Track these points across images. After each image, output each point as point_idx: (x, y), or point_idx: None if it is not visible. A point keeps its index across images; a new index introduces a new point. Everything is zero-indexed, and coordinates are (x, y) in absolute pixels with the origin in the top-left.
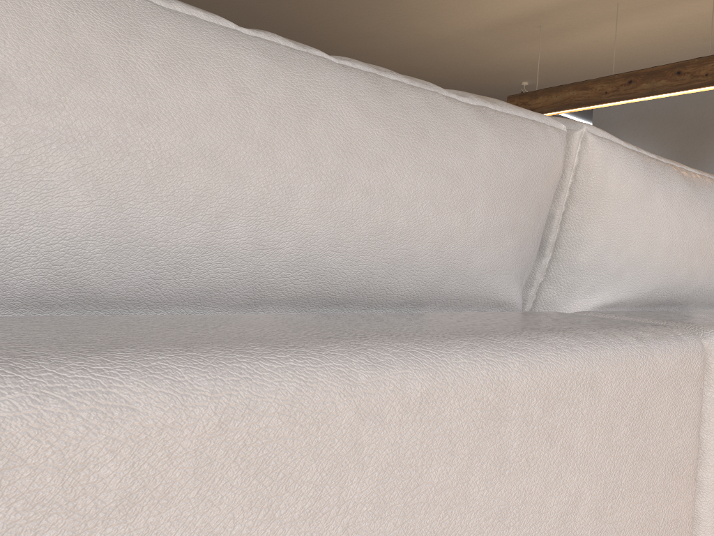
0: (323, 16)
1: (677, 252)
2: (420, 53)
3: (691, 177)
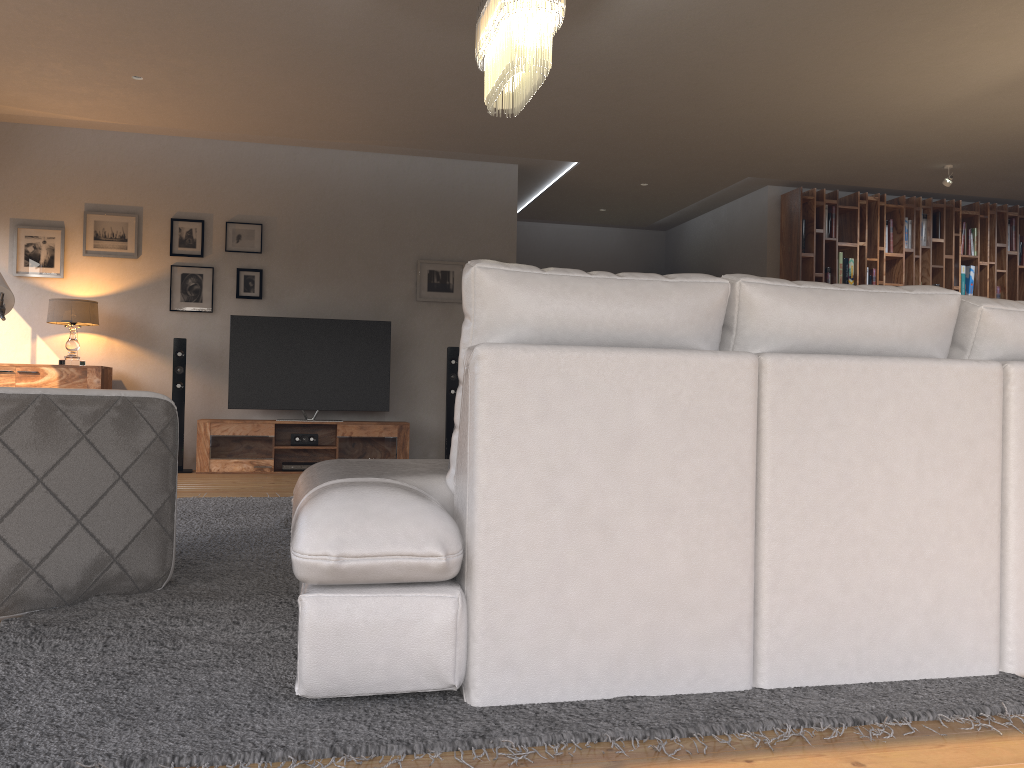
0: (784, 113)
1: (801, 328)
2: (917, 129)
3: (820, 292)
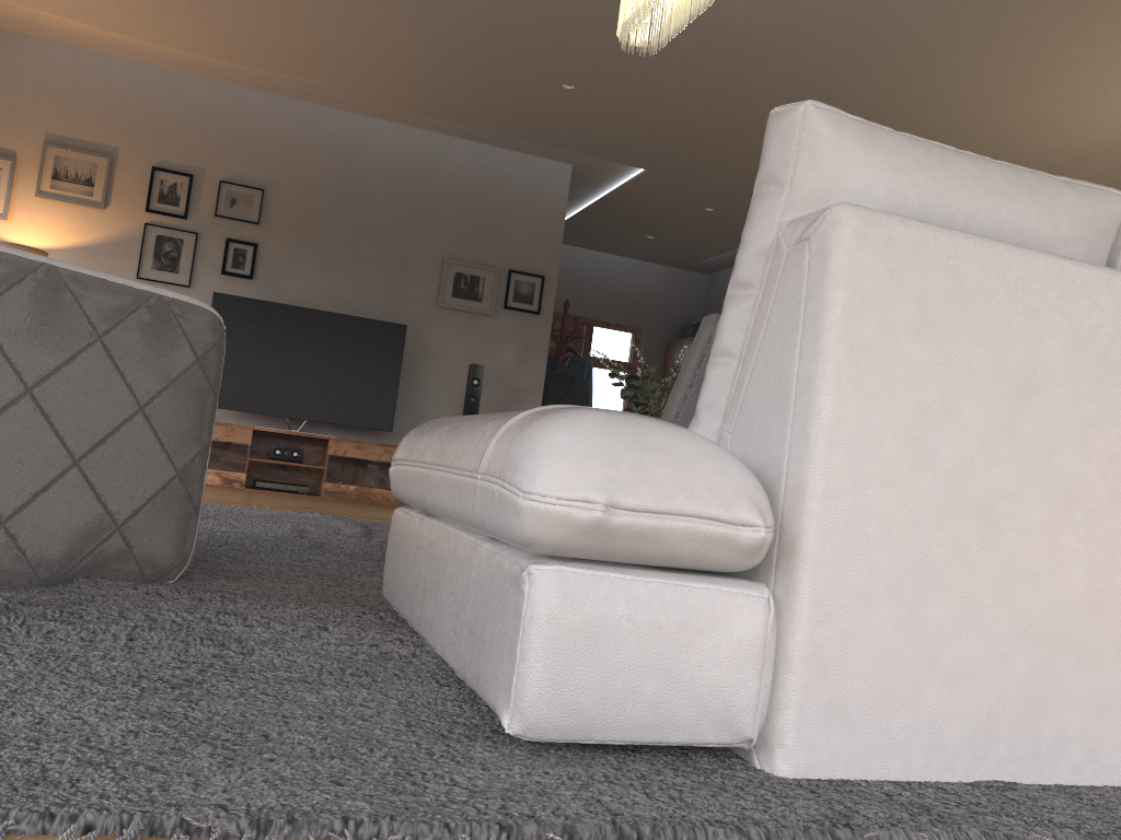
0: None
1: None
2: None
3: None
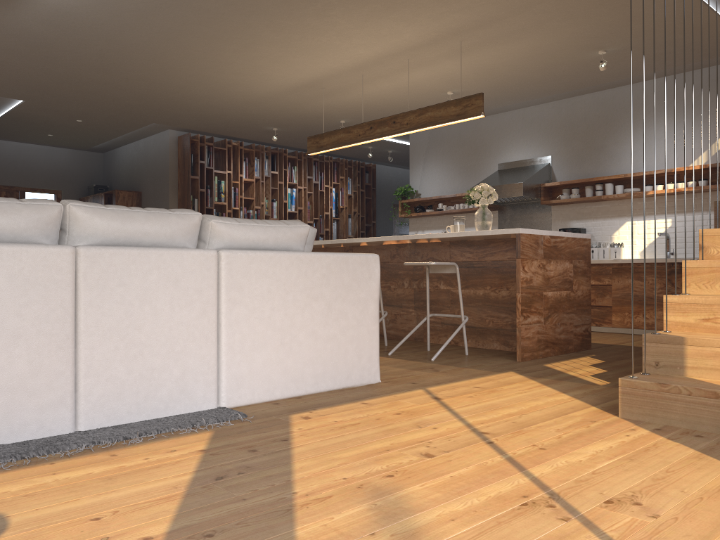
0: (168, 87)
1: (107, 231)
2: (252, 106)
3: (119, 212)
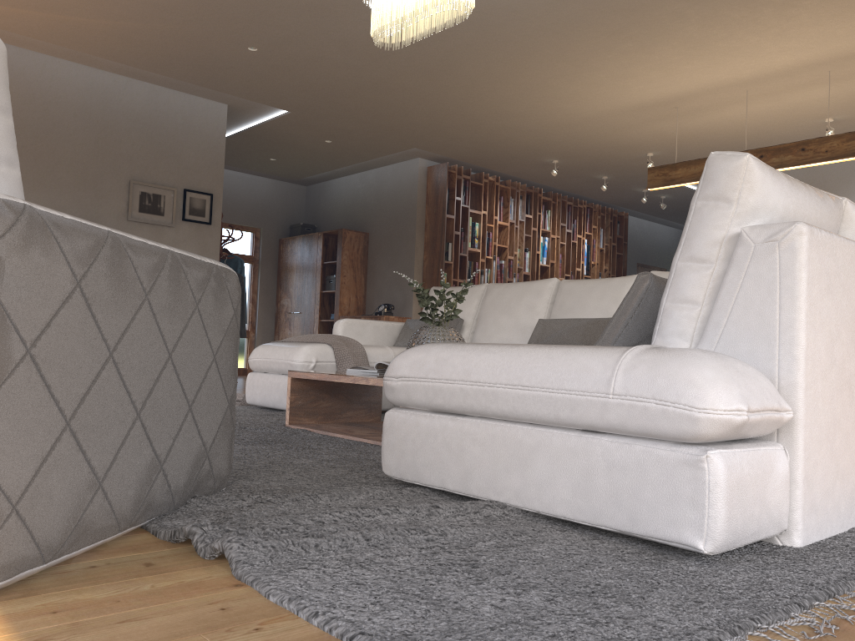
0: (485, 99)
1: None
2: (560, 129)
3: None
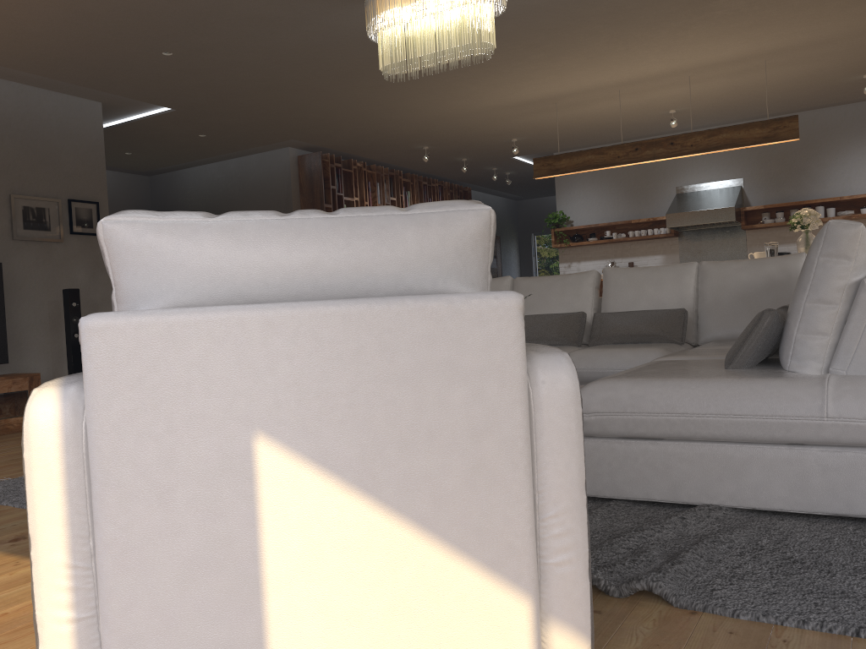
0: (387, 97)
1: None
2: (444, 121)
3: None
